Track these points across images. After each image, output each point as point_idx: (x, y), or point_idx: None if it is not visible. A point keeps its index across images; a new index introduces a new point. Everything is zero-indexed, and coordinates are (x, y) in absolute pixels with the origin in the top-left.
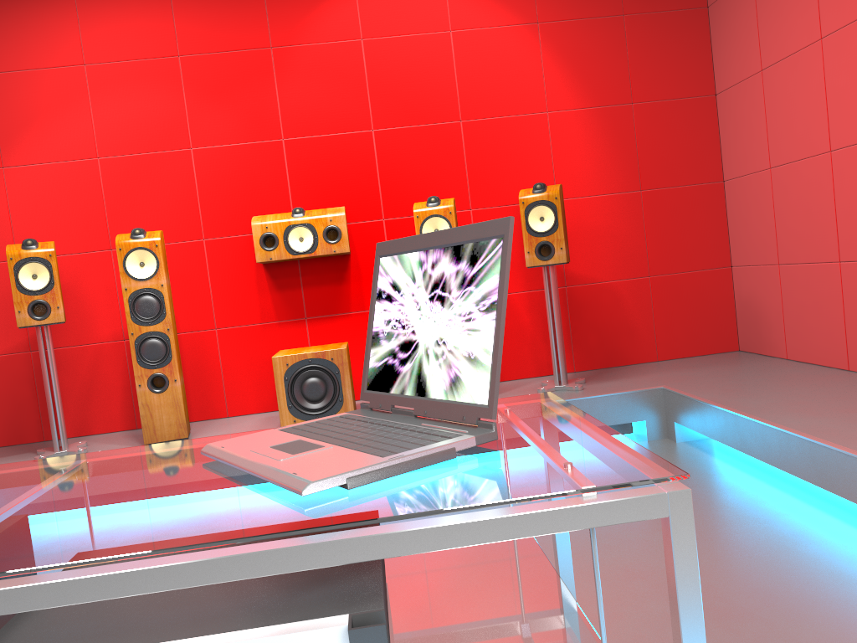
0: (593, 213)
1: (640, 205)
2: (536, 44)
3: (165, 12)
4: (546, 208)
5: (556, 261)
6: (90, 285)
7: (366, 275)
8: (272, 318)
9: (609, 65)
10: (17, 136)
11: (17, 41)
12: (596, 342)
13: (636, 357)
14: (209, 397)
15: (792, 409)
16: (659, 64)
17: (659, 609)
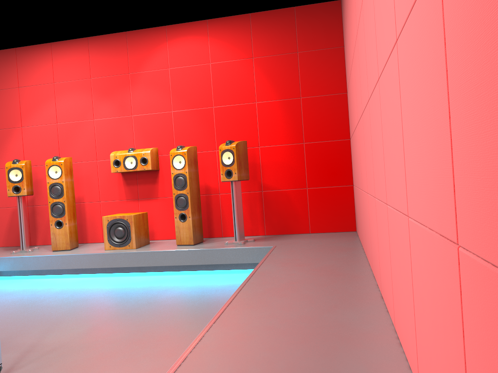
0: (278, 154)
1: (303, 150)
2: (251, 68)
3: (86, 59)
4: (230, 153)
5: (233, 179)
6: None
7: (166, 180)
8: (124, 198)
9: (289, 78)
10: (27, 113)
11: (30, 73)
12: (277, 220)
13: (298, 230)
14: (96, 232)
15: (283, 262)
16: (315, 77)
17: (122, 337)
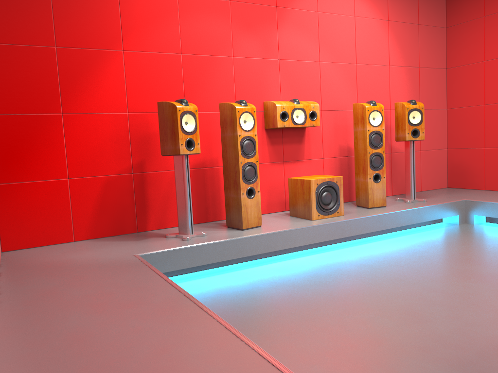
0: None
1: None
2: (386, 31)
3: None
4: (417, 112)
5: (420, 138)
6: None
7: (312, 139)
8: (267, 160)
9: (412, 47)
10: (133, 31)
11: None
12: (400, 181)
13: None
14: None
15: None
16: (428, 50)
17: None
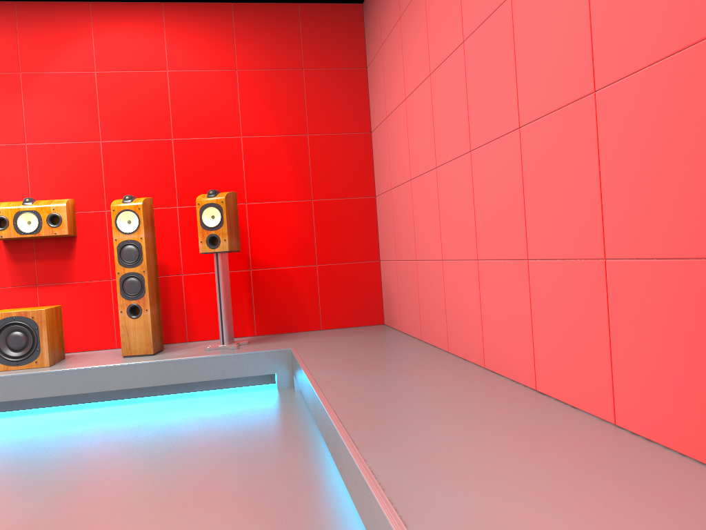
0: (274, 214)
1: (311, 211)
2: (234, 85)
3: None
4: (216, 209)
5: (221, 249)
6: None
7: (89, 253)
8: (8, 284)
9: (291, 105)
10: None
11: None
12: (273, 313)
13: (304, 326)
14: None
15: (339, 366)
16: (329, 107)
17: (131, 503)
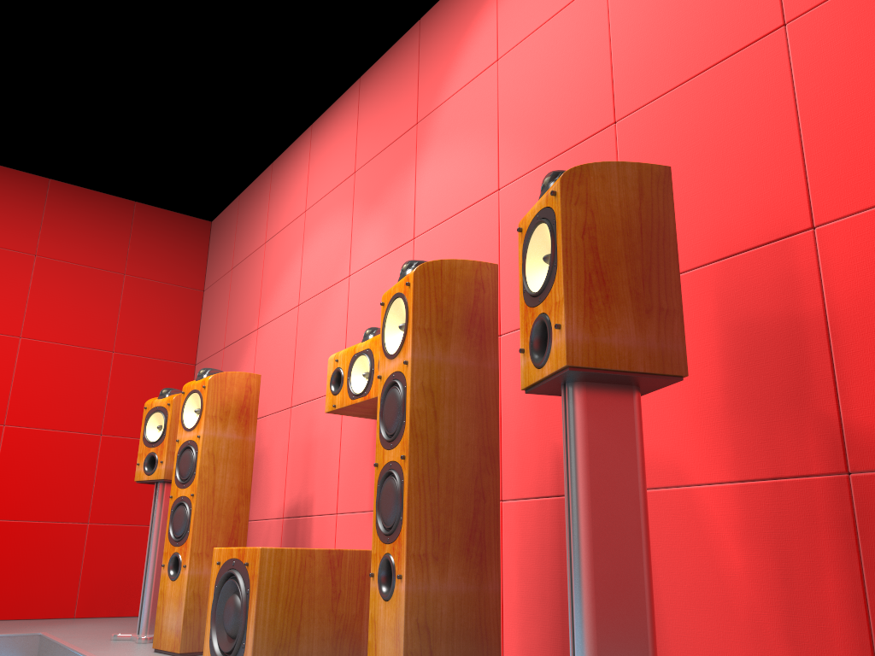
0: None
1: None
2: None
3: (352, 130)
4: (546, 226)
5: (553, 366)
6: (276, 448)
7: None
8: None
9: None
10: (267, 295)
11: (280, 206)
12: None
13: None
14: None
15: None
16: None
17: None
